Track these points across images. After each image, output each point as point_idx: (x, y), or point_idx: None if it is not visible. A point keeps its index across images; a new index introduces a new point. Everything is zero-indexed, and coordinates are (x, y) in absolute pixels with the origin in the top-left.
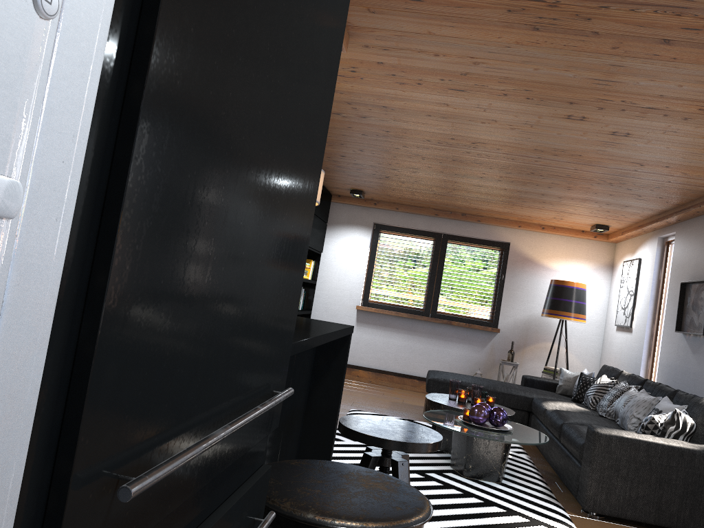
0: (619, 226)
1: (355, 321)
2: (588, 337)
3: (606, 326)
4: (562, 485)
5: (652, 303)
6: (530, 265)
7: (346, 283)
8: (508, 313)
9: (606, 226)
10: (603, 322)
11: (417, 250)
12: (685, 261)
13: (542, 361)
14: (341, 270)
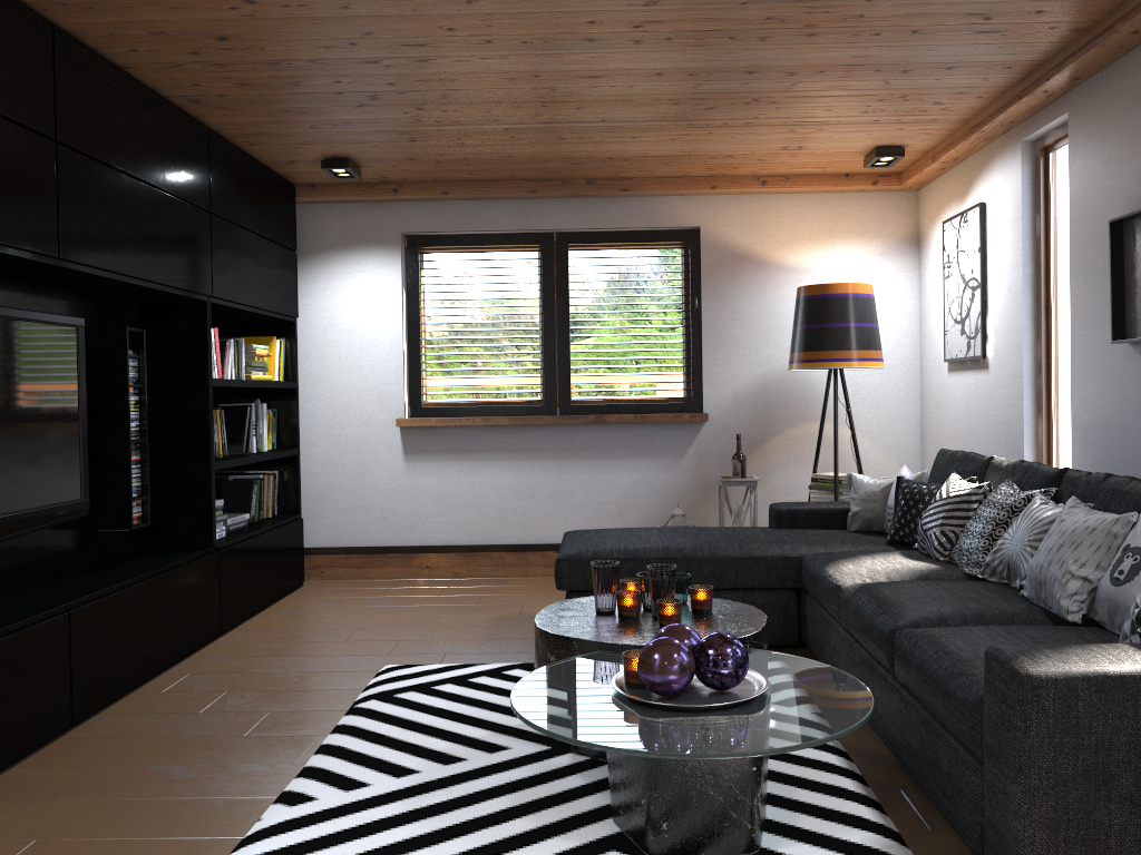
0: (927, 142)
1: (402, 453)
2: (891, 396)
3: (923, 367)
4: (923, 800)
5: (1028, 294)
6: (749, 268)
7: (366, 376)
8: (720, 376)
9: (898, 148)
10: (917, 359)
11: (509, 278)
12: (1110, 171)
13: (806, 463)
14: (350, 349)
